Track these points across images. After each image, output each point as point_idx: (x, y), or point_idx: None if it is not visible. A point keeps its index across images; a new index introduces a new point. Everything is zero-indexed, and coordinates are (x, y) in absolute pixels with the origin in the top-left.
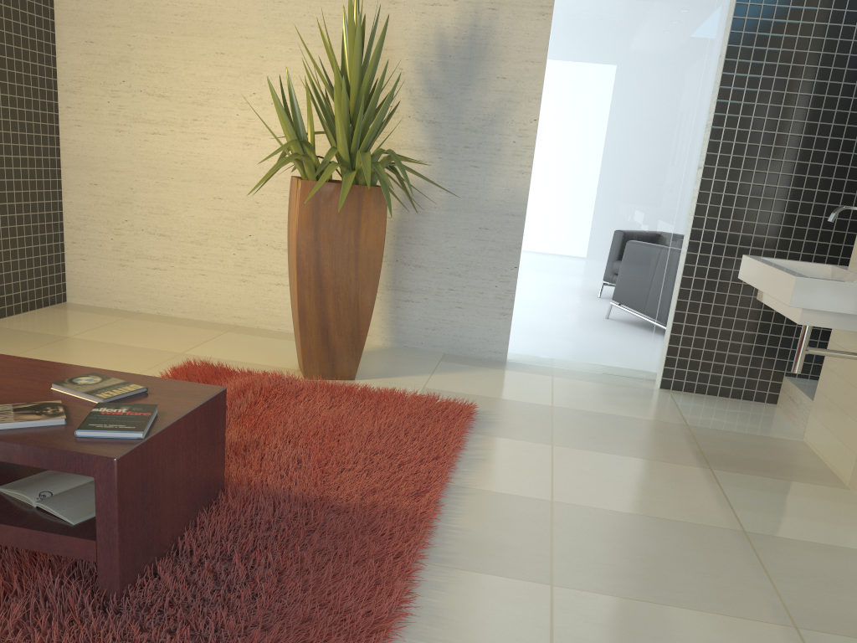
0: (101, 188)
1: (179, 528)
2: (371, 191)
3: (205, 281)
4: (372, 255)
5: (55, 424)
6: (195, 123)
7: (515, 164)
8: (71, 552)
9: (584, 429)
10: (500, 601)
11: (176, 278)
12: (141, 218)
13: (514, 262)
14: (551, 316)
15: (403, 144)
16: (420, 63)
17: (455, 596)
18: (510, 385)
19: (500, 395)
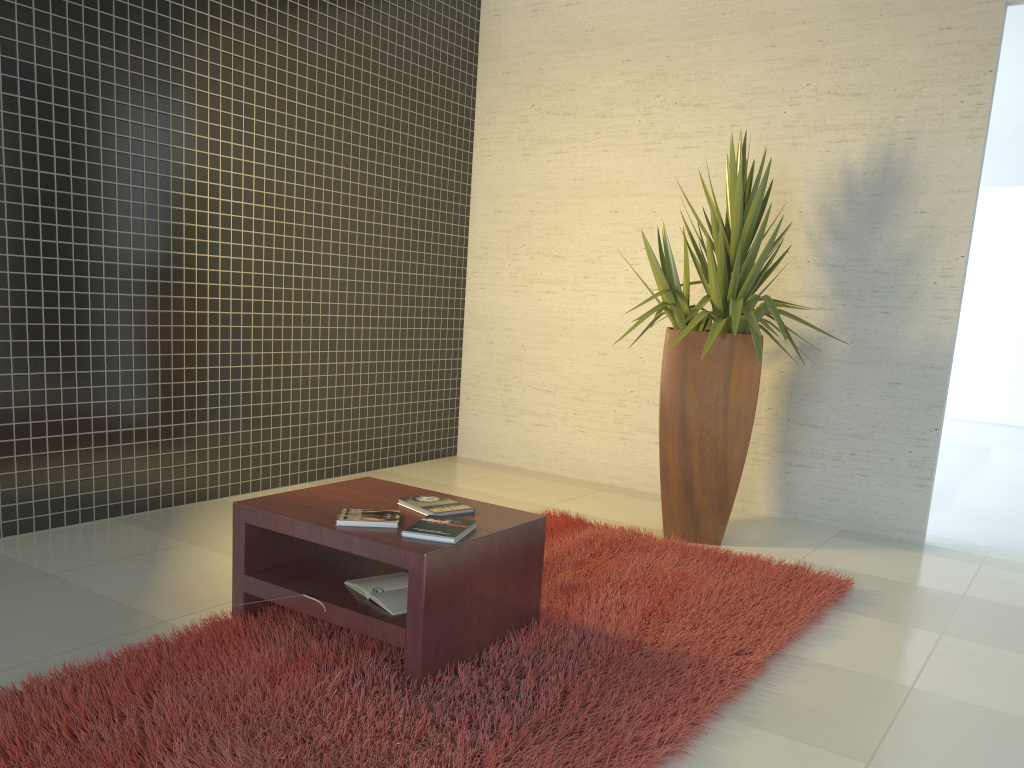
0: (496, 346)
1: (485, 640)
2: (744, 339)
3: (584, 438)
4: (743, 408)
5: (390, 526)
6: (585, 280)
7: (936, 308)
8: (386, 637)
9: (996, 624)
10: (795, 765)
11: (556, 434)
12: (529, 375)
13: (933, 423)
14: (984, 490)
15: (800, 291)
16: (822, 203)
17: (746, 750)
18: (914, 568)
19: (895, 577)
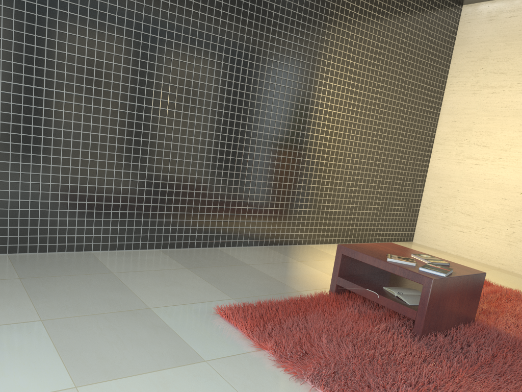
0: (442, 189)
1: (449, 325)
2: None
3: (486, 241)
4: None
5: (411, 264)
6: (499, 160)
7: None
8: (406, 314)
9: None
10: None
11: (470, 237)
12: (459, 205)
13: None
14: None
15: None
16: None
17: None
18: None
19: None
